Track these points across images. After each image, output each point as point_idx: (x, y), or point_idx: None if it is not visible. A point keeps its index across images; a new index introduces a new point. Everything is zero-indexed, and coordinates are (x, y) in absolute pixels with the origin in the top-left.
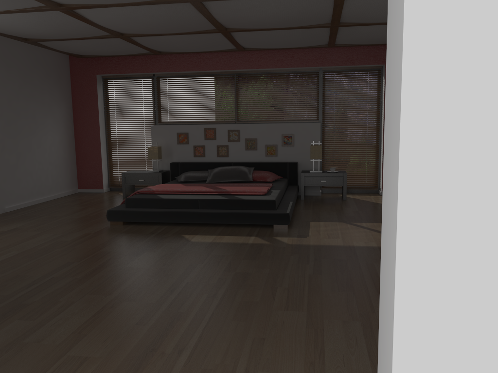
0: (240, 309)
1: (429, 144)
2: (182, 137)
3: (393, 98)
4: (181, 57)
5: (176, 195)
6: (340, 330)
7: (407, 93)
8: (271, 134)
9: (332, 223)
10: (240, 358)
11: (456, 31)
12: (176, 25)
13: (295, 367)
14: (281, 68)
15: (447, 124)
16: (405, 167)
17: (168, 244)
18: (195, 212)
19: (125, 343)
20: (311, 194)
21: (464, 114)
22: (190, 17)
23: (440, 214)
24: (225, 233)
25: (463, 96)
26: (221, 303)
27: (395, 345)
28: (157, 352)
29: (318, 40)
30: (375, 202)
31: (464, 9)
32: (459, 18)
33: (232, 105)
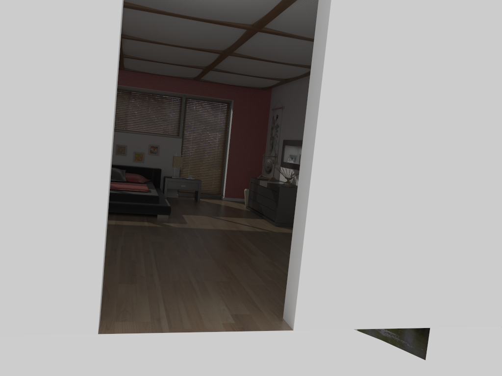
0: (171, 258)
1: (320, 161)
2: None
3: (309, 145)
4: None
5: None
6: (237, 265)
7: (316, 145)
8: (140, 143)
9: (199, 216)
10: (190, 277)
11: (330, 129)
12: None
13: (222, 279)
14: (152, 89)
15: (326, 156)
16: (313, 168)
17: None
18: None
19: (111, 272)
20: (169, 196)
21: (330, 153)
22: None
23: (322, 184)
24: (121, 219)
25: (330, 148)
26: (156, 255)
27: (305, 227)
28: (137, 276)
29: (190, 75)
30: (222, 205)
31: (333, 123)
32: (331, 125)
33: None
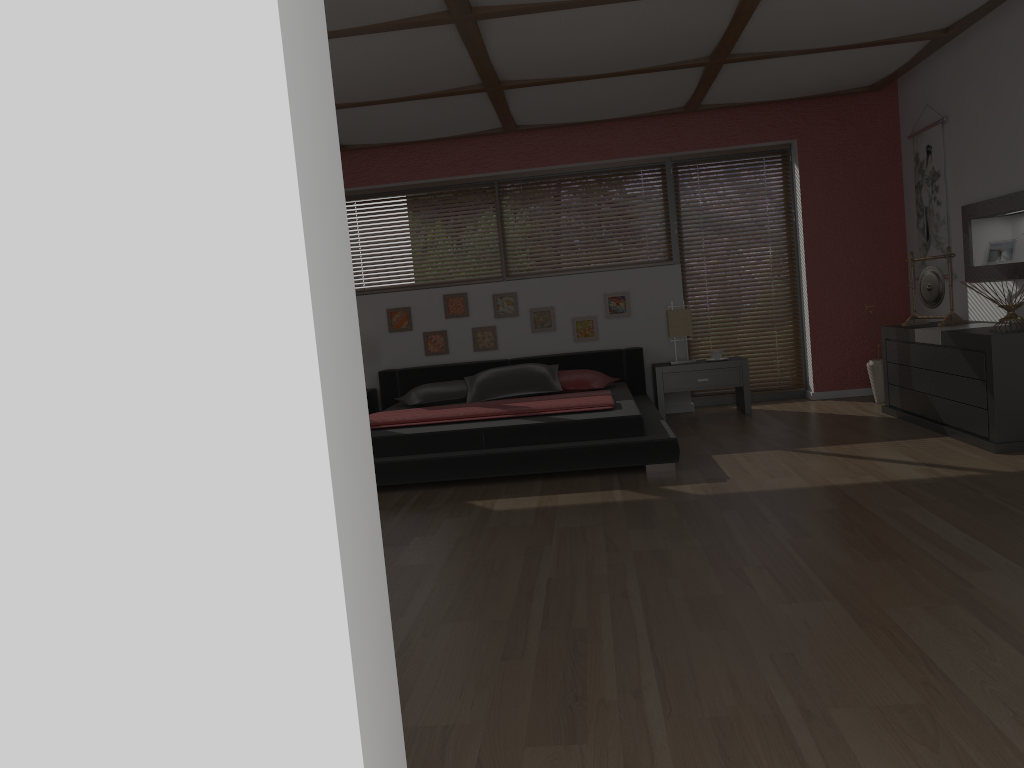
0: (697, 611)
1: None
2: (397, 317)
3: None
4: (384, 154)
5: (428, 427)
6: (932, 622)
7: None
8: (582, 295)
9: (758, 453)
10: (773, 691)
11: None
12: (409, 77)
13: (898, 694)
14: (590, 163)
15: None
16: None
17: (449, 519)
18: (480, 456)
19: (507, 693)
20: (673, 410)
21: None
22: (443, 57)
23: None
24: (554, 490)
25: None
26: (648, 605)
27: None
28: (590, 701)
29: (673, 97)
30: (813, 412)
31: None
32: None
33: (493, 245)
